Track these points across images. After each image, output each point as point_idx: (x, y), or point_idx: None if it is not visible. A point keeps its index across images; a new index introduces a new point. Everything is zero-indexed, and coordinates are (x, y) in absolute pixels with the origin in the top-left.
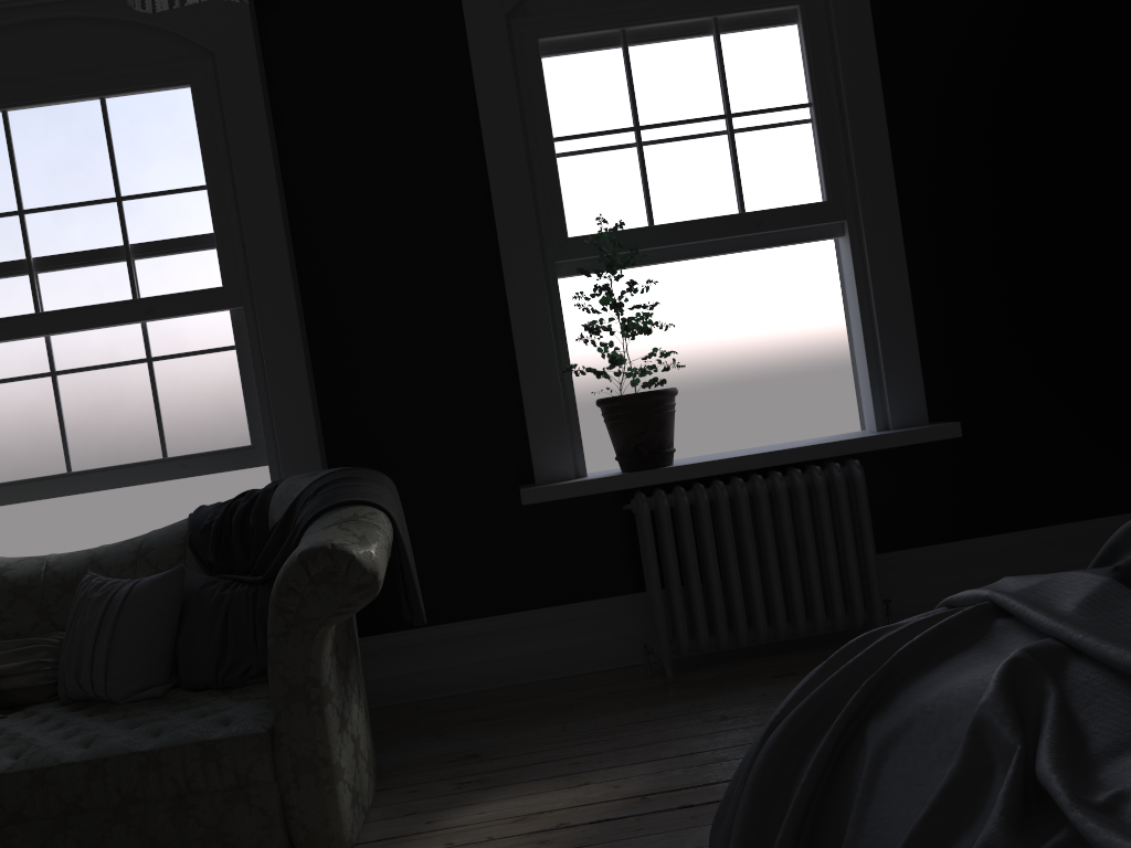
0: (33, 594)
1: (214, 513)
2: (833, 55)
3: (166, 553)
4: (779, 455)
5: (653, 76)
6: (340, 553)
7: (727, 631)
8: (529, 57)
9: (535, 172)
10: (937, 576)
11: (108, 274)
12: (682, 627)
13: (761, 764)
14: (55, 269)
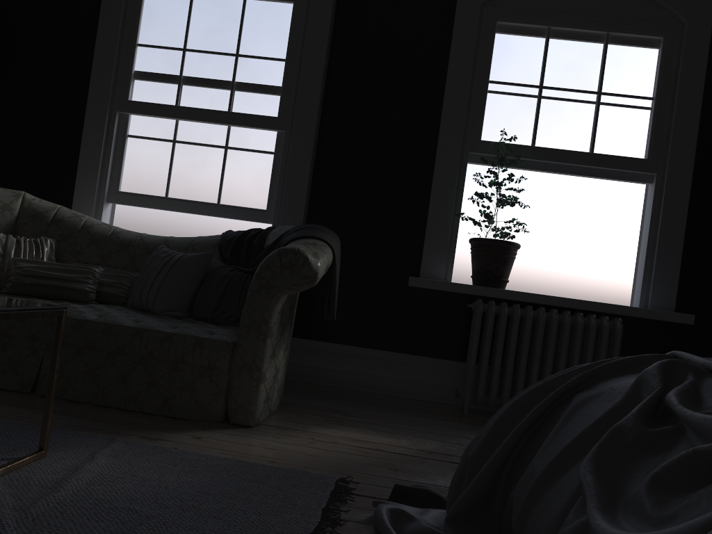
0: (130, 249)
1: (236, 234)
2: (676, 72)
3: (204, 248)
4: (572, 301)
5: (559, 59)
6: (301, 254)
7: (508, 396)
8: (488, 31)
9: (472, 97)
10: None
11: (219, 94)
12: (481, 385)
13: (505, 409)
14: (192, 85)
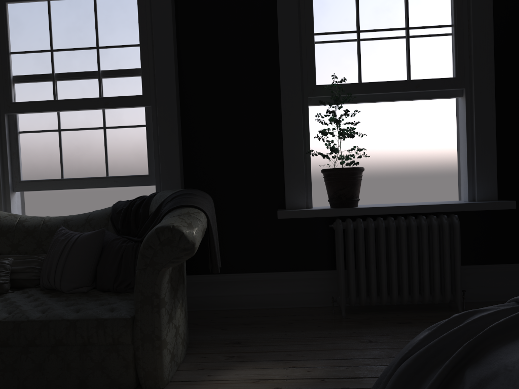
0: (35, 234)
1: (124, 205)
2: (468, 0)
3: (99, 222)
4: (414, 208)
5: (369, 5)
6: (176, 230)
7: (376, 295)
8: None
9: (302, 50)
10: (491, 281)
11: (89, 84)
12: (352, 291)
13: (394, 381)
14: (65, 80)
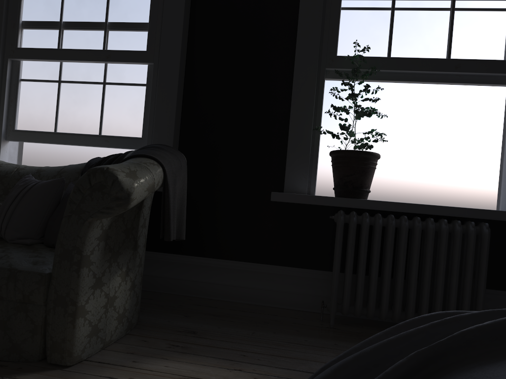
0: (4, 180)
1: (99, 160)
2: None
3: (70, 175)
4: (435, 208)
5: None
6: (109, 174)
7: (374, 307)
8: None
9: (326, 15)
10: None
11: (94, 35)
12: (346, 296)
13: None
14: (71, 29)
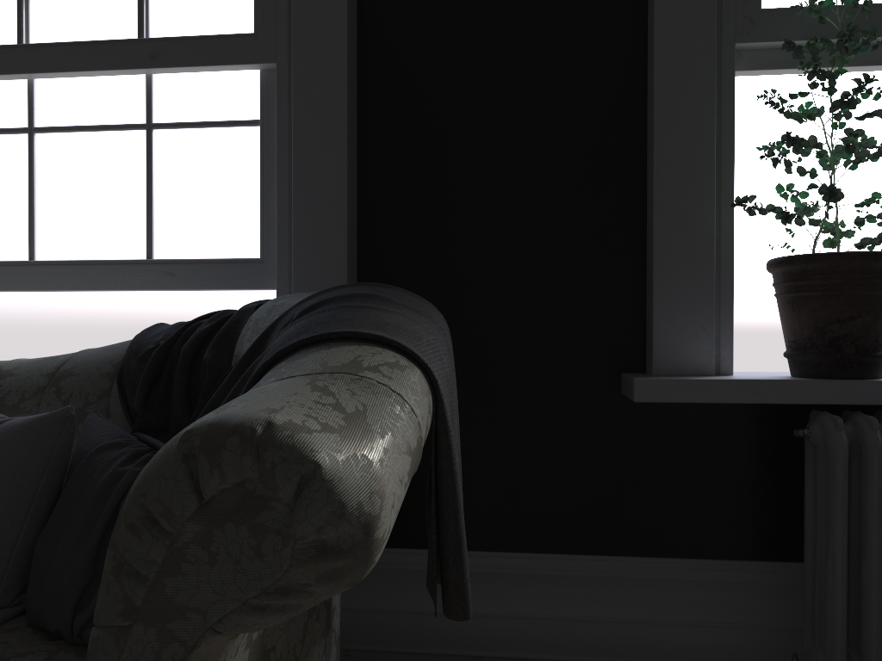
0: None
1: (166, 336)
2: None
3: (85, 385)
4: None
5: None
6: (283, 452)
7: None
8: None
9: None
10: None
11: (113, 3)
12: (874, 647)
13: None
14: None
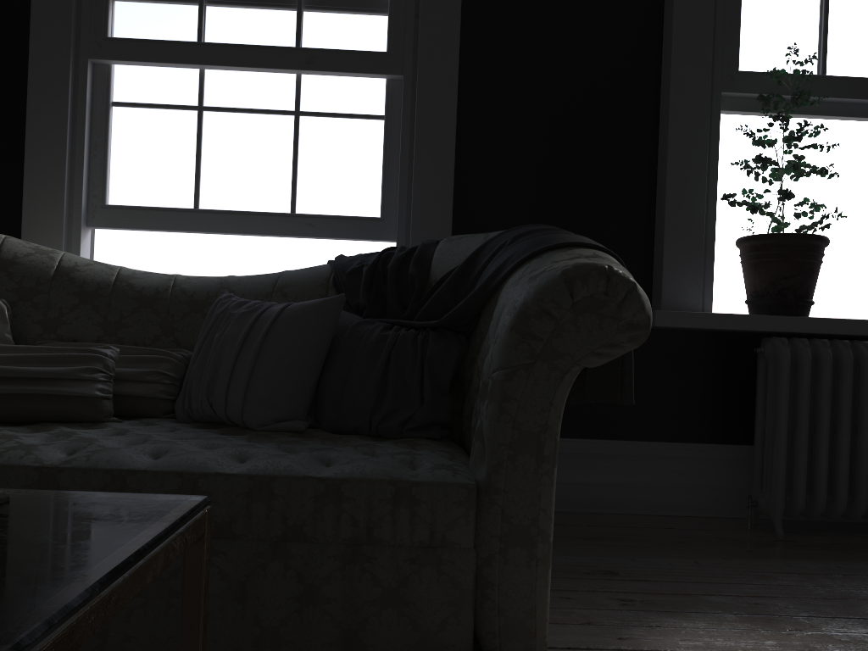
0: (159, 306)
1: (362, 260)
2: None
3: (305, 291)
4: None
5: None
6: (620, 278)
7: (847, 498)
8: None
9: None
10: None
11: (276, 18)
12: (802, 485)
13: None
14: (225, 4)
